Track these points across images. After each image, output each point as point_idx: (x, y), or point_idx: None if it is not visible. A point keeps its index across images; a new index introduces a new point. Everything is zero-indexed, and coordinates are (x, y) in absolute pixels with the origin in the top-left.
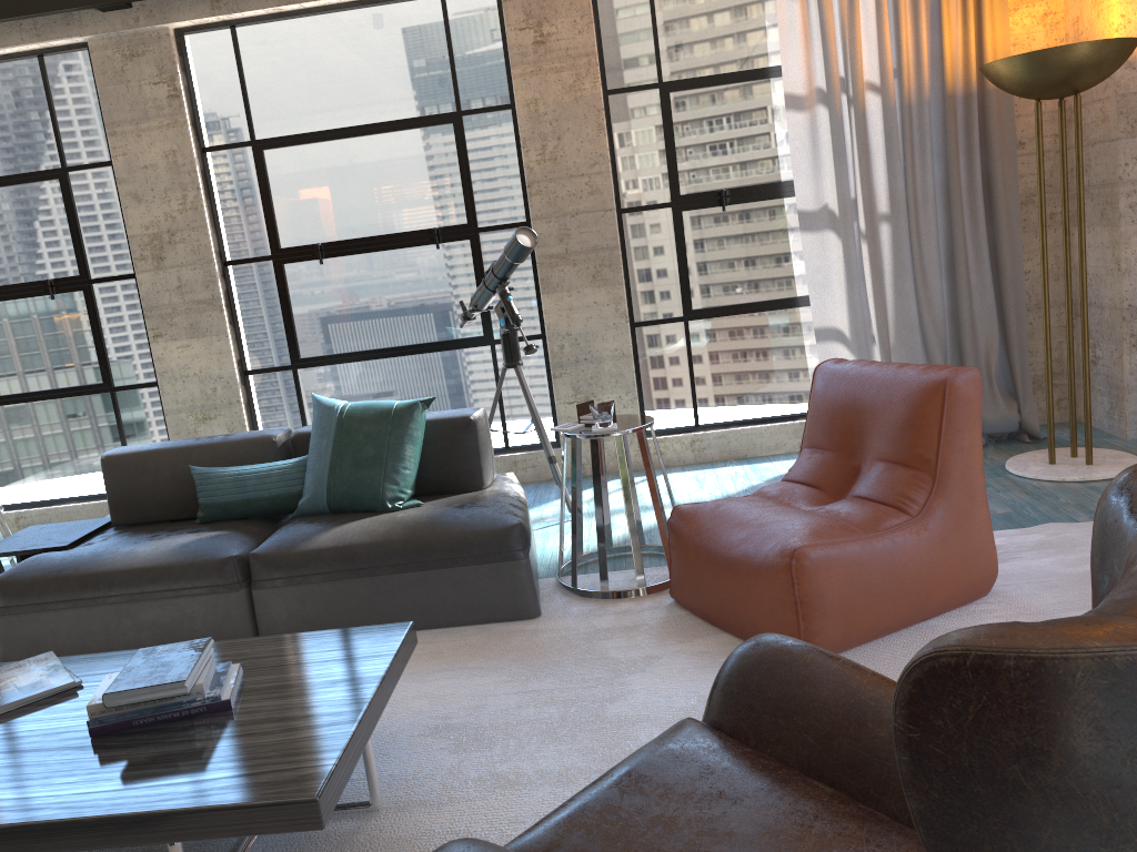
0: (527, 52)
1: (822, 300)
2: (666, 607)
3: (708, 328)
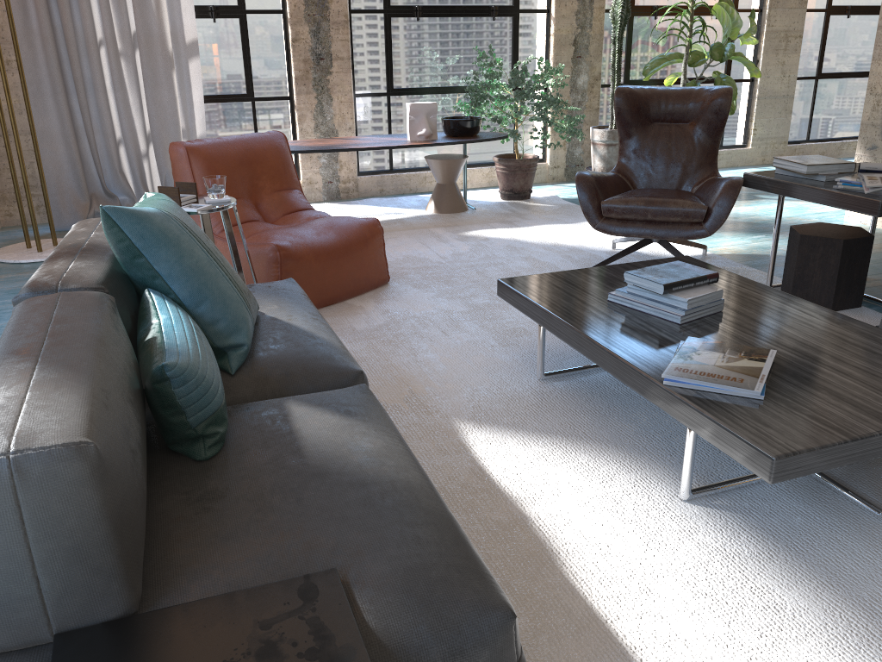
0: None
1: None
2: None
3: None
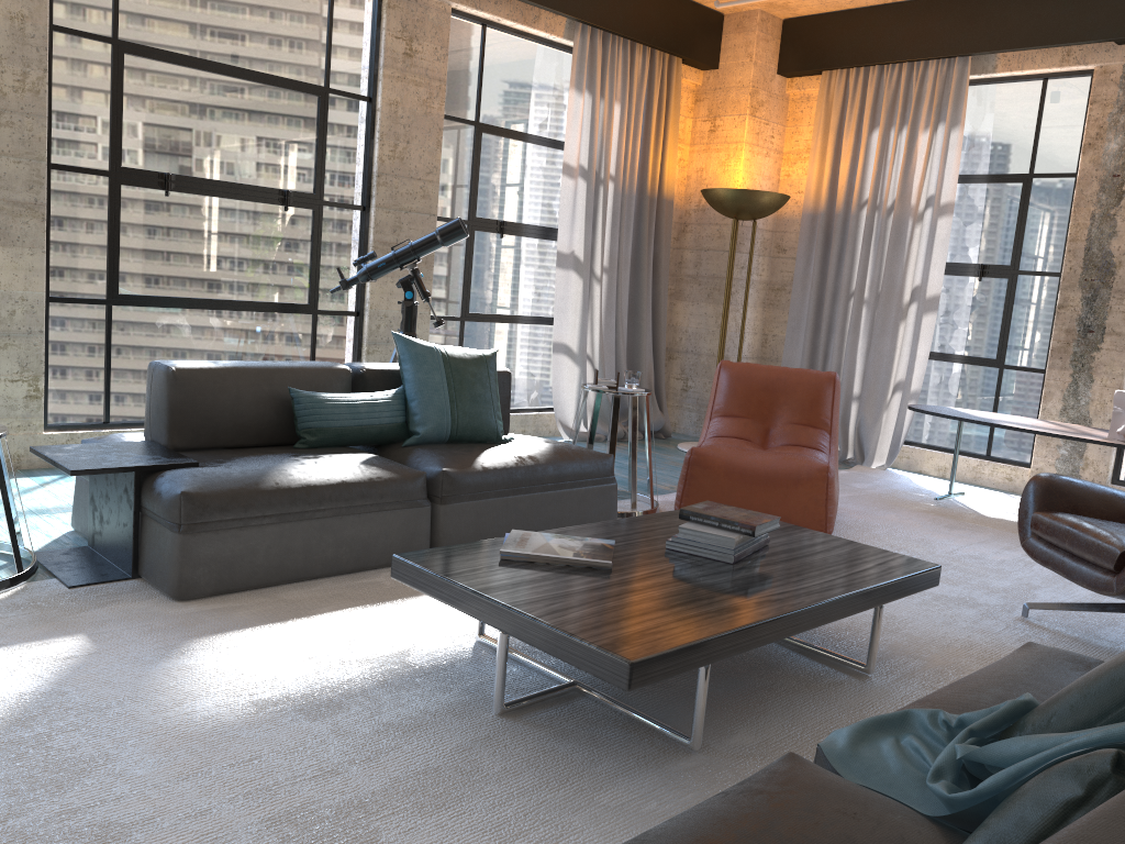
0: (398, 59)
1: (560, 321)
2: None
3: (476, 330)
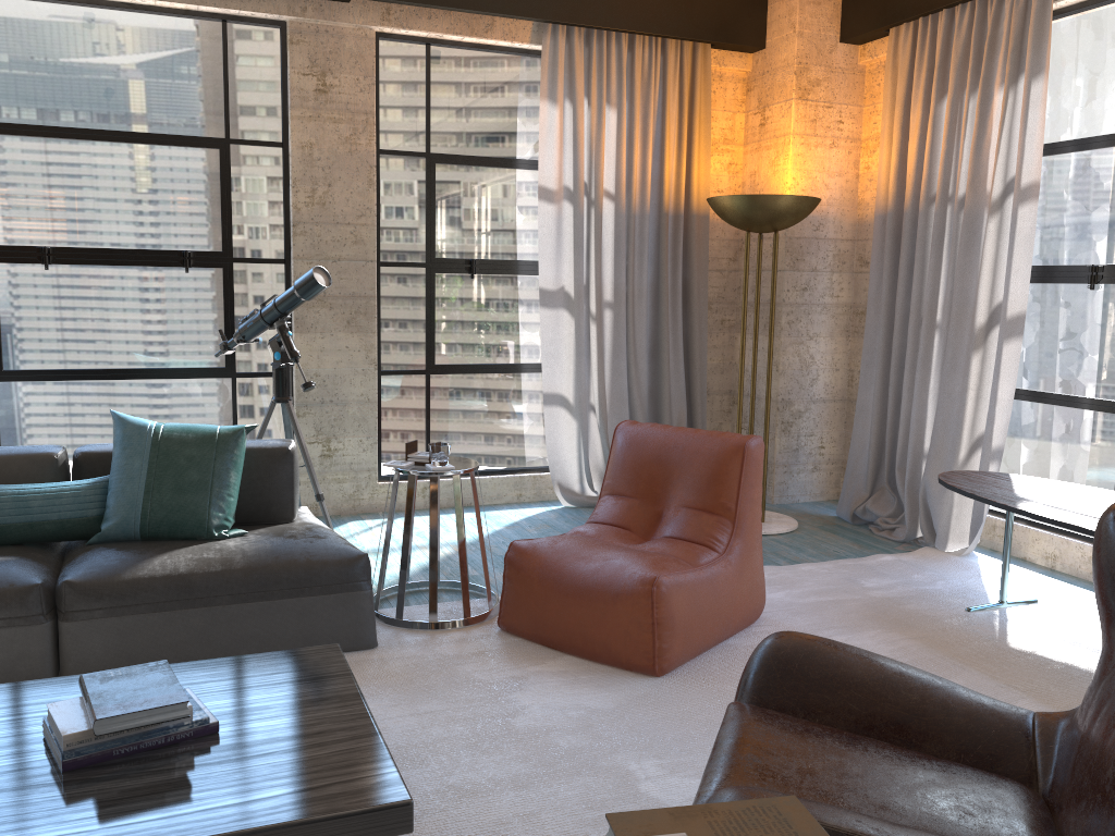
0: (308, 97)
1: (552, 368)
2: (497, 635)
3: (447, 383)
